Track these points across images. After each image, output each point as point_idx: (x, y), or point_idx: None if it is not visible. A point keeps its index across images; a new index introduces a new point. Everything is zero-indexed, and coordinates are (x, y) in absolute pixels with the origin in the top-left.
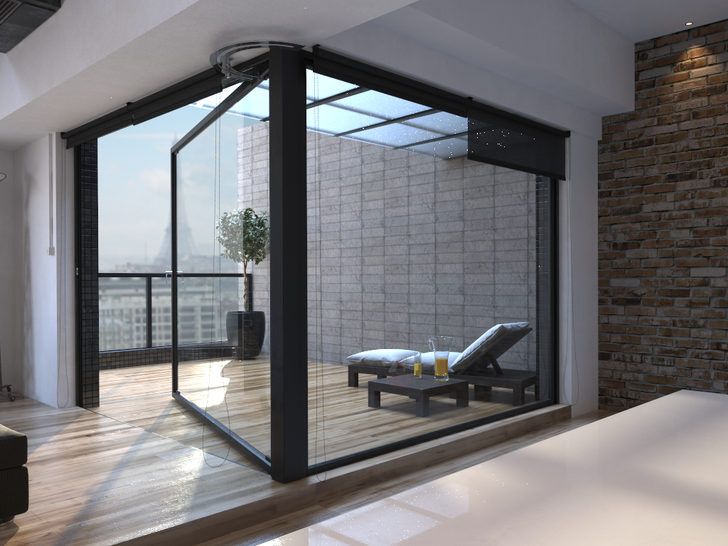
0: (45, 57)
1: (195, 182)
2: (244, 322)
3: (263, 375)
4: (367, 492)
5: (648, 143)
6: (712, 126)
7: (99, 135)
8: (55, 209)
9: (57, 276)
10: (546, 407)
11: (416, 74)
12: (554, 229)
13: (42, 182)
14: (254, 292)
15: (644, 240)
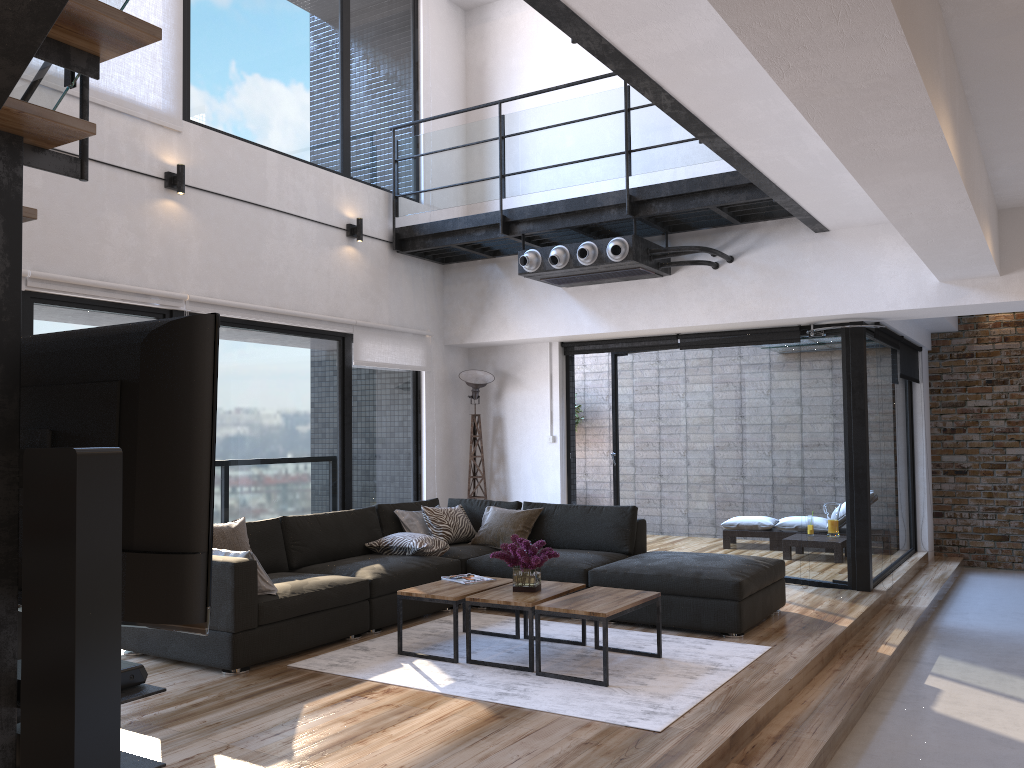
0: (642, 304)
1: (675, 385)
2: (789, 493)
3: (826, 527)
4: (900, 598)
5: (970, 356)
6: (1019, 348)
7: (624, 351)
8: (557, 404)
9: (559, 459)
10: (914, 553)
11: (897, 329)
12: (911, 419)
13: (531, 380)
14: (808, 472)
15: (968, 427)
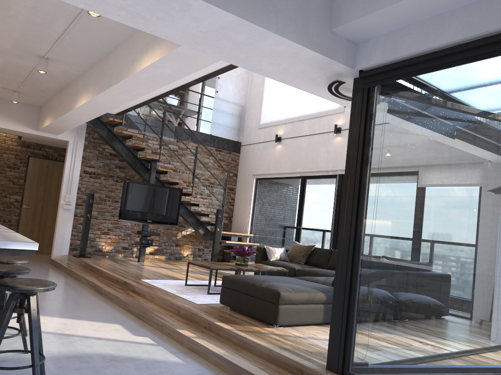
0: None
1: None
2: None
3: None
4: None
5: None
6: None
7: None
8: None
9: None
10: None
11: (452, 40)
12: None
13: None
14: None
15: None
